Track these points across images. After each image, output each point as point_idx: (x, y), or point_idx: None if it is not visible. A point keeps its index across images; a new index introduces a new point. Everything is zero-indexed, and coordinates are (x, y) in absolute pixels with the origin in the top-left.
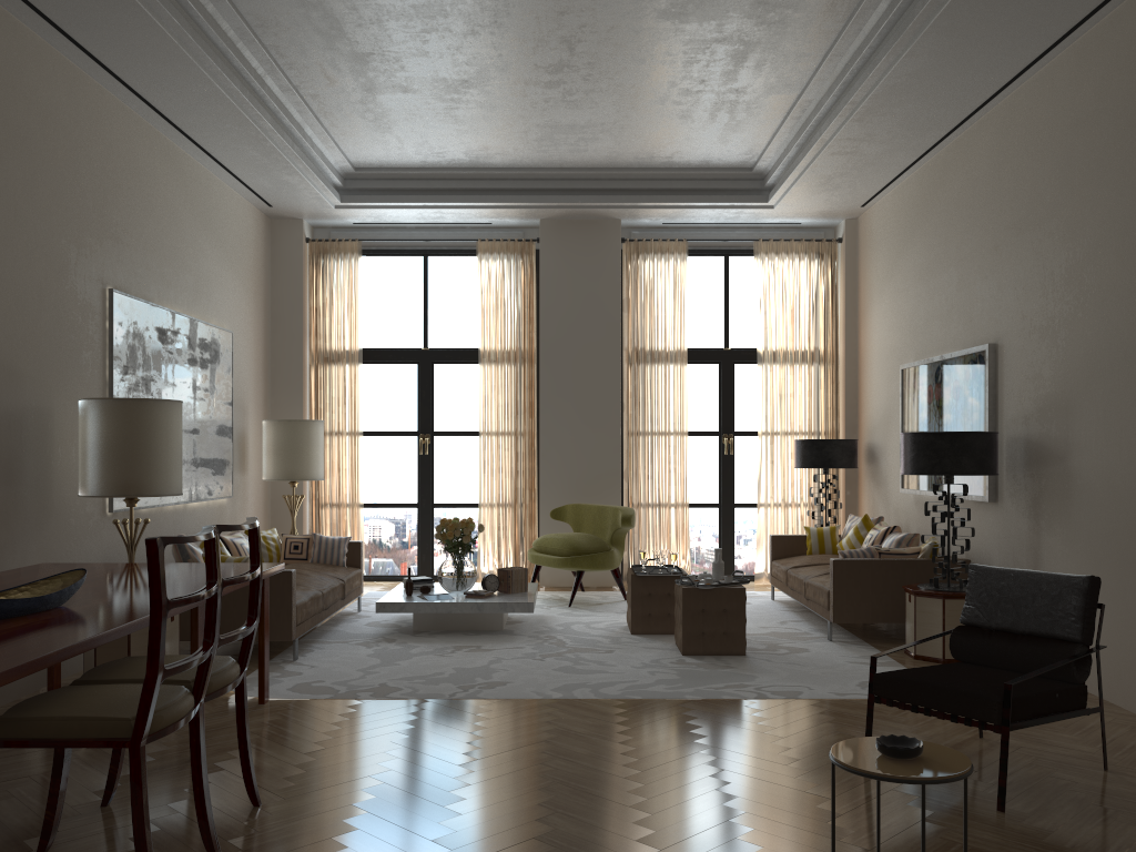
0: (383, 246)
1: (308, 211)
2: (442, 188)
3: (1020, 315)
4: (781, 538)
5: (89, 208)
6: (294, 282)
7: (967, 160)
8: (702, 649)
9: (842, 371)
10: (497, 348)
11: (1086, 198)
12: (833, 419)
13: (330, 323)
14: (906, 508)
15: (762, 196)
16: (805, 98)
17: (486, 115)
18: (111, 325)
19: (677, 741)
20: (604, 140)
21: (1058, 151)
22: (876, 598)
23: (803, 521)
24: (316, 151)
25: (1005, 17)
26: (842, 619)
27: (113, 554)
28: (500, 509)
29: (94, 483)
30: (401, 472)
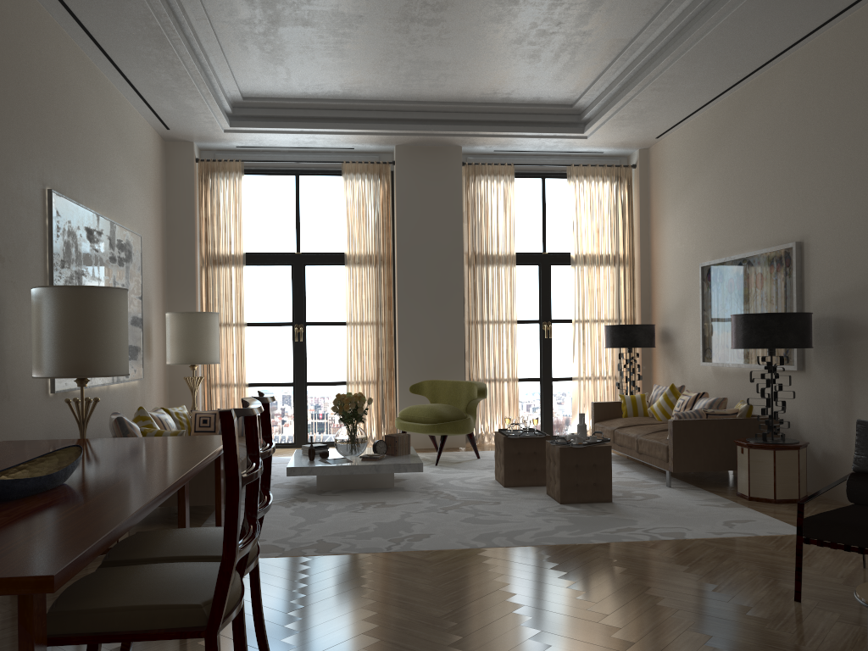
0: (261, 167)
1: (200, 134)
2: (317, 116)
3: (827, 217)
4: (601, 404)
5: (31, 113)
6: (186, 195)
7: (768, 95)
8: (577, 498)
9: (637, 270)
10: (360, 252)
11: None
12: (631, 309)
13: (218, 231)
14: (705, 378)
15: (579, 128)
16: (638, 41)
17: (369, 50)
18: (51, 222)
19: (616, 583)
20: (460, 76)
21: None
22: (707, 451)
23: (609, 391)
24: (216, 79)
25: None
26: (680, 469)
27: (55, 431)
28: (365, 386)
29: (50, 365)
30: (278, 356)
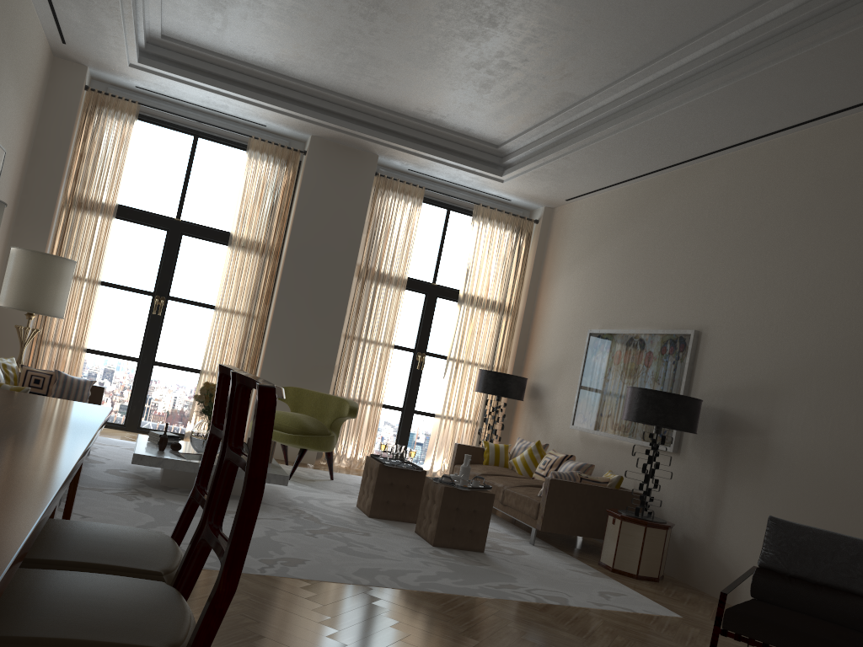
0: (157, 116)
1: (100, 60)
2: (238, 80)
3: (731, 314)
4: (465, 447)
5: None
6: (65, 123)
7: (692, 187)
8: (450, 543)
9: (519, 322)
10: (249, 236)
11: (824, 239)
12: (505, 359)
13: (92, 171)
14: (570, 441)
15: (499, 171)
16: (589, 102)
17: (323, 27)
18: None
19: None
20: (405, 84)
21: (798, 198)
22: (575, 515)
23: (467, 435)
24: (143, 4)
25: (812, 84)
26: (548, 529)
27: None
28: None
29: None
30: (128, 326)
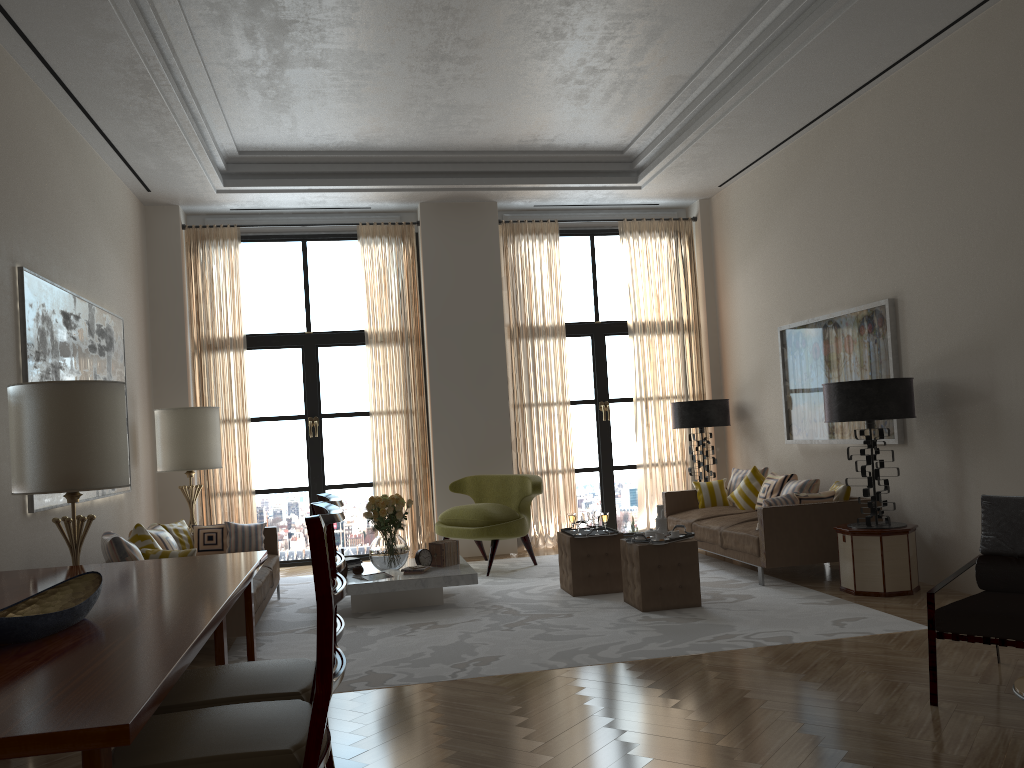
0: (260, 232)
1: (188, 196)
2: (327, 171)
3: (923, 270)
4: (674, 494)
5: None
6: (172, 269)
7: (847, 134)
8: (661, 604)
9: (704, 338)
10: (384, 329)
11: (1000, 157)
12: (700, 383)
13: (212, 309)
14: (790, 458)
15: (632, 178)
16: (700, 78)
17: (390, 94)
18: (23, 306)
19: (727, 699)
20: (496, 121)
21: (962, 117)
22: (803, 541)
23: (679, 479)
24: (209, 131)
25: None
26: (774, 564)
27: (34, 558)
28: (395, 486)
29: (36, 478)
30: (290, 456)
